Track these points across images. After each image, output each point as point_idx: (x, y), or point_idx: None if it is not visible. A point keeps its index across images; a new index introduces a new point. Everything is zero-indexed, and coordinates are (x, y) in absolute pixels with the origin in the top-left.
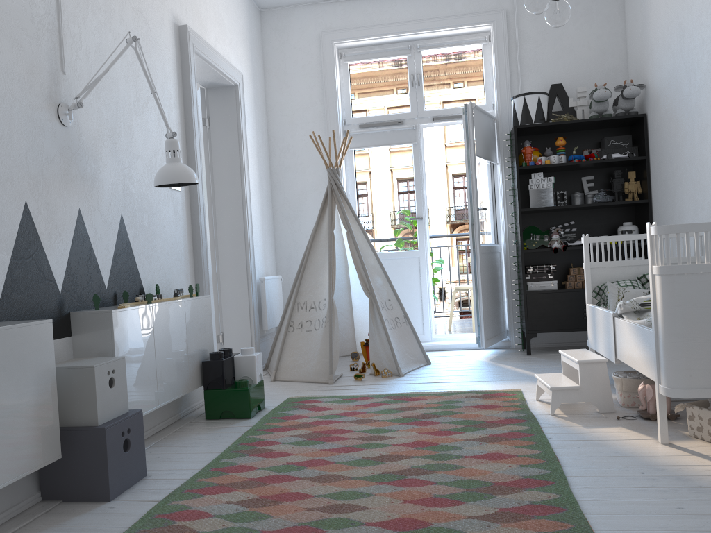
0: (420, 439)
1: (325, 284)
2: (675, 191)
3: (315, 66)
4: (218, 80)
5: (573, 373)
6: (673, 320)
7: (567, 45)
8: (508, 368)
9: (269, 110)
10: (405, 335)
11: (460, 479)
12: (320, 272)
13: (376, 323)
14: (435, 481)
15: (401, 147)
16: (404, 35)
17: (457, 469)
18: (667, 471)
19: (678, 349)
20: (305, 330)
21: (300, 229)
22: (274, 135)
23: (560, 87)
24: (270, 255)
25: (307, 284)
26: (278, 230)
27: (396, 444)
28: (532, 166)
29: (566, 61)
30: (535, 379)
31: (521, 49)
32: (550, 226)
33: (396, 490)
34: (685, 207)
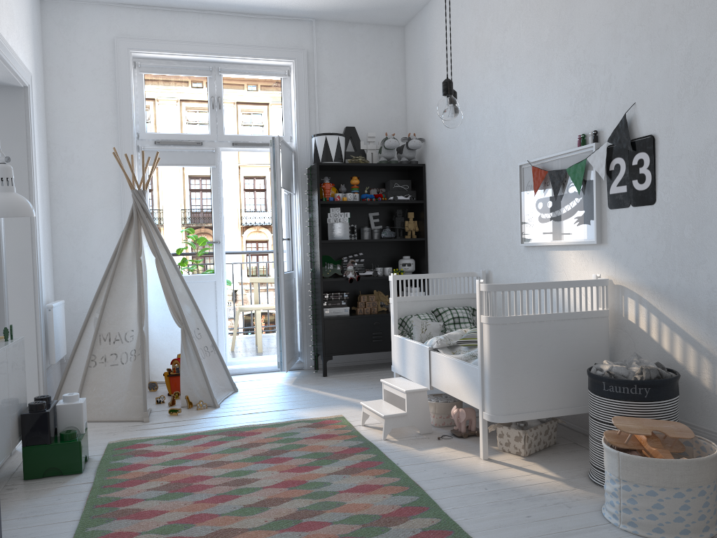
0: (286, 478)
1: (132, 314)
2: (451, 235)
3: (107, 73)
4: (6, 80)
5: (392, 398)
6: (498, 361)
7: (359, 92)
8: (316, 392)
9: (49, 112)
10: (214, 364)
11: (350, 515)
12: (125, 301)
13: (189, 354)
14: (331, 521)
15: (199, 169)
16: (207, 56)
17: (341, 505)
18: (502, 484)
19: (501, 383)
20: (110, 364)
21: (86, 248)
22: (55, 142)
23: (354, 130)
24: (50, 277)
25: (111, 314)
26: (58, 248)
27: (267, 486)
28: (332, 201)
29: (357, 106)
30: (347, 402)
31: (319, 89)
32: (342, 256)
33: (301, 535)
34: (461, 250)
